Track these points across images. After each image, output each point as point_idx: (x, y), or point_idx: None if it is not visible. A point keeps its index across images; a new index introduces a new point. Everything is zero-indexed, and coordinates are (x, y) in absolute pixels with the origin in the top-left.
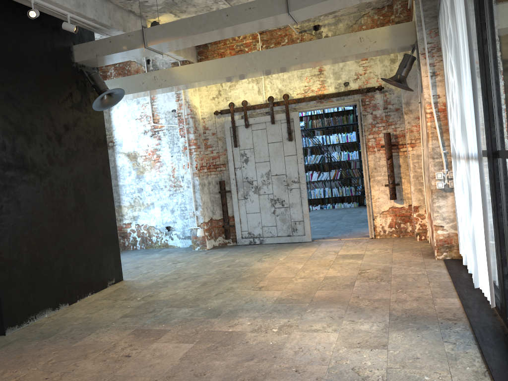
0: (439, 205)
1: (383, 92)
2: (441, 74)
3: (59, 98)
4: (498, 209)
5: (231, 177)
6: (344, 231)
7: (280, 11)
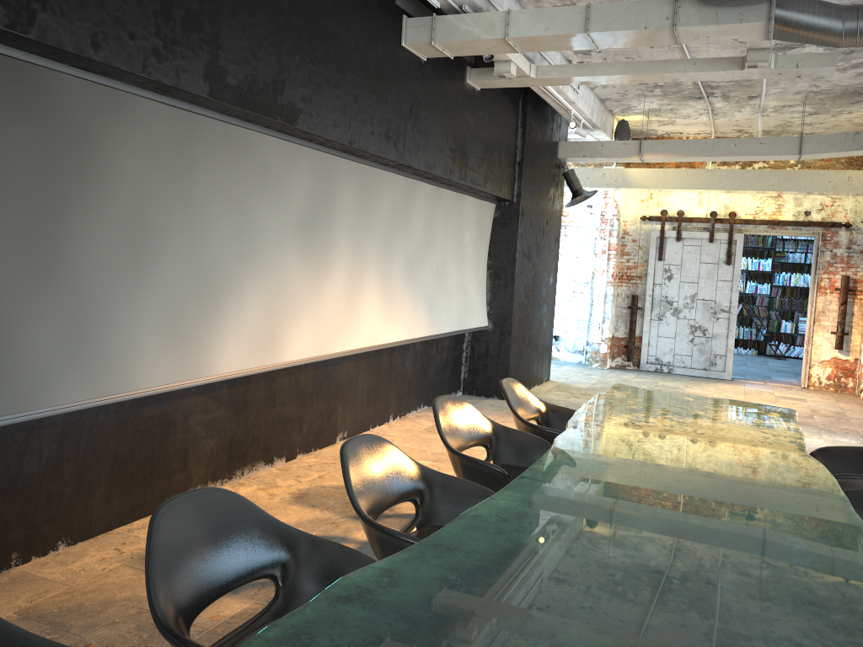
0: None
1: (850, 230)
2: None
3: (547, 193)
4: None
5: (648, 293)
6: (763, 377)
7: (791, 152)
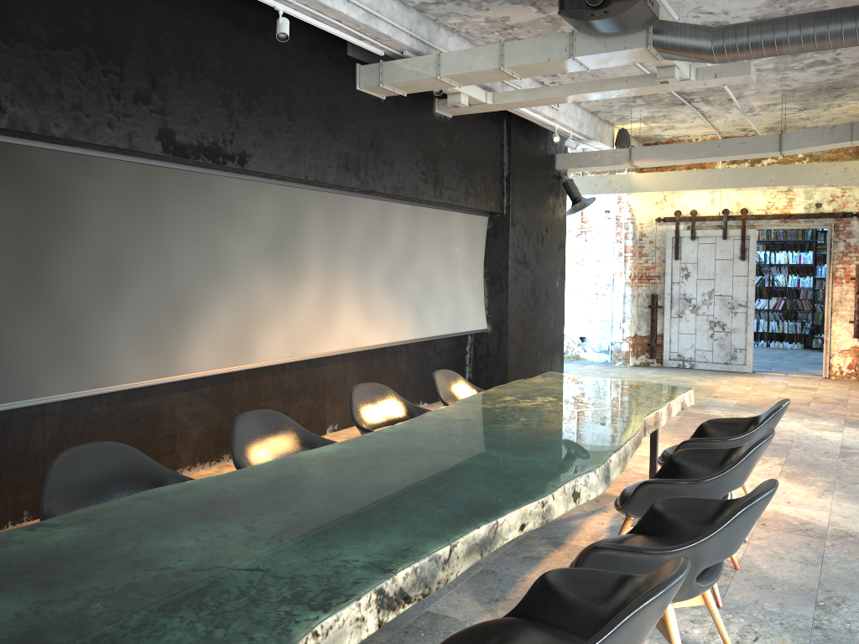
0: None
1: None
2: None
3: (545, 203)
4: None
5: (666, 291)
6: (789, 369)
7: (771, 149)
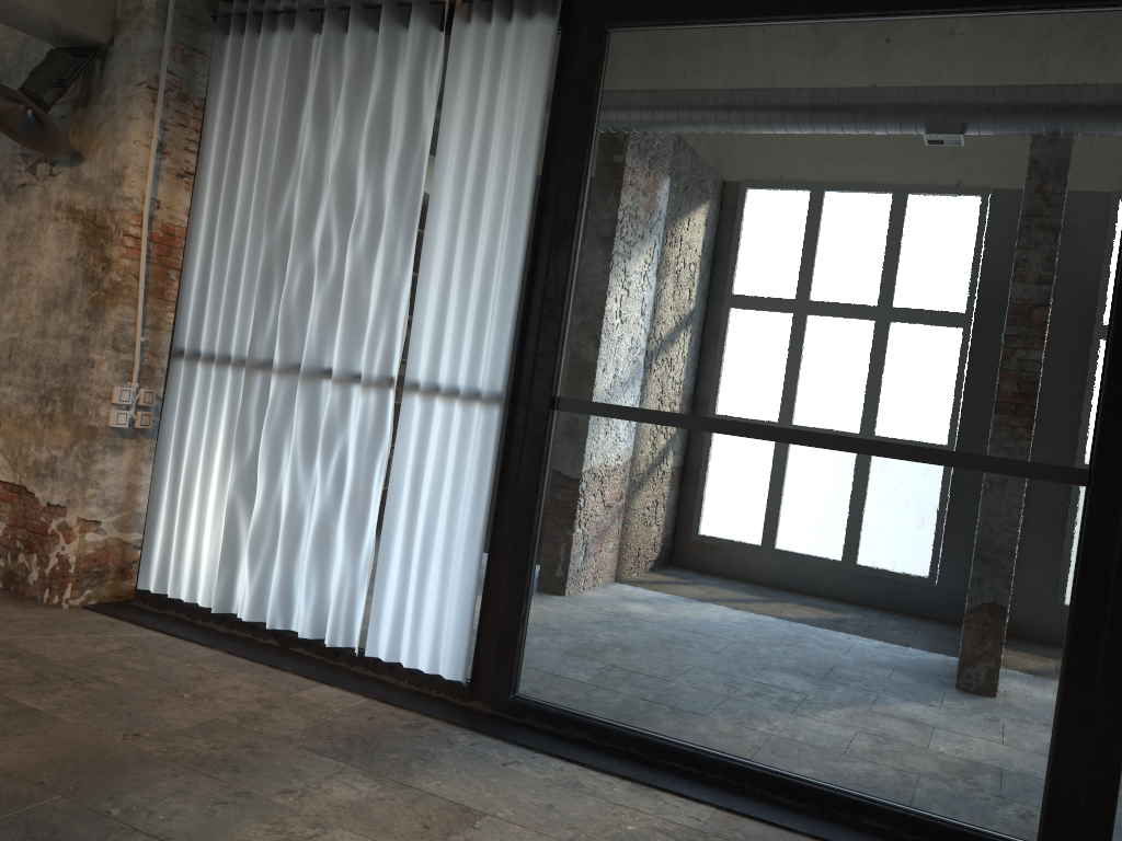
0: (104, 468)
1: None
2: (175, 156)
3: None
4: (538, 499)
5: None
6: None
7: None
